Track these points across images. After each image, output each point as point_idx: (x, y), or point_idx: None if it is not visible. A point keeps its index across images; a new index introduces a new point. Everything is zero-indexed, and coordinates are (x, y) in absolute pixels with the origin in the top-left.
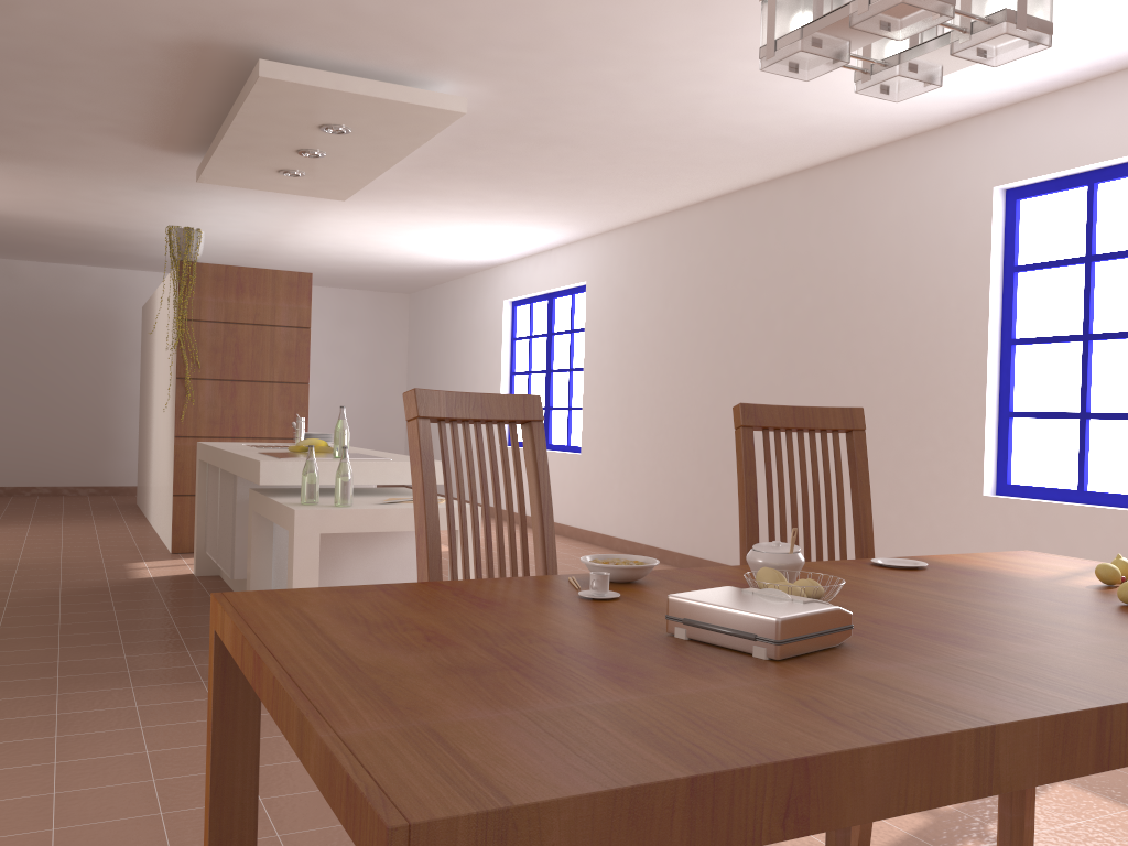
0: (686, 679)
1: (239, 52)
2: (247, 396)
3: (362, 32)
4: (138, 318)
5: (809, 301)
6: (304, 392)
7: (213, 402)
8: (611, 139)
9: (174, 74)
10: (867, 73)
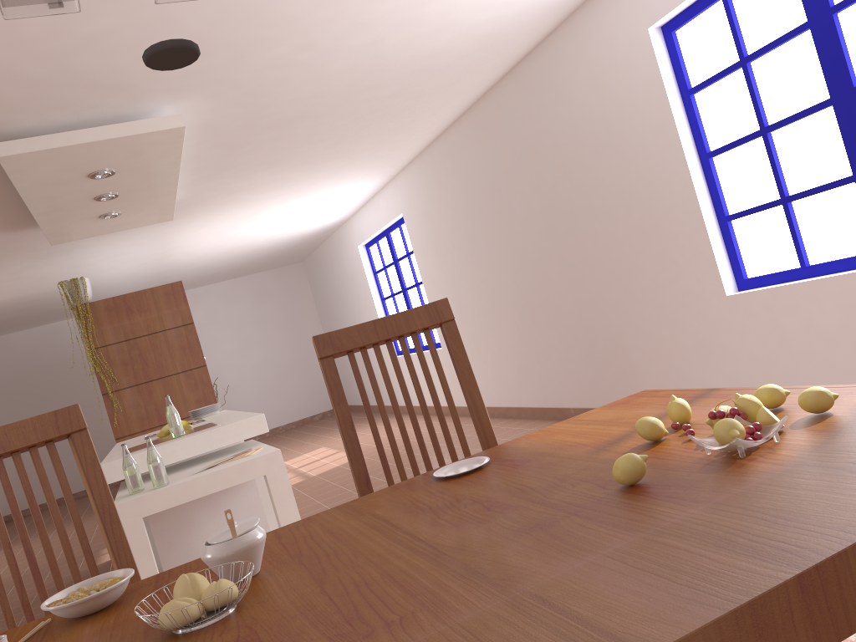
0: None
1: None
2: (161, 390)
3: (55, 93)
4: None
5: (549, 175)
6: (205, 373)
7: (136, 404)
8: (335, 102)
9: None
10: None
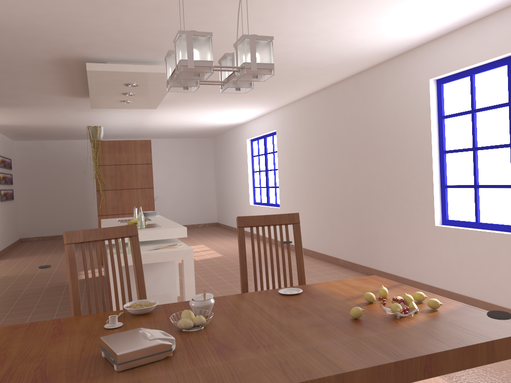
0: None
1: (80, 60)
2: (127, 195)
3: (124, 47)
4: None
5: (360, 136)
6: (151, 192)
7: (112, 199)
8: None
9: (60, 70)
10: (222, 85)
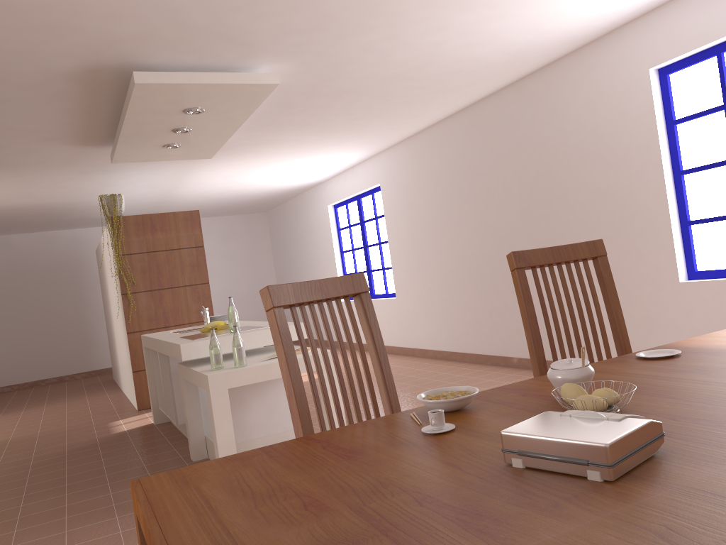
0: (540, 520)
1: (119, 69)
2: (170, 298)
3: (199, 40)
4: (95, 258)
5: (532, 170)
6: (207, 289)
7: (148, 306)
8: (381, 84)
9: (80, 93)
10: None
